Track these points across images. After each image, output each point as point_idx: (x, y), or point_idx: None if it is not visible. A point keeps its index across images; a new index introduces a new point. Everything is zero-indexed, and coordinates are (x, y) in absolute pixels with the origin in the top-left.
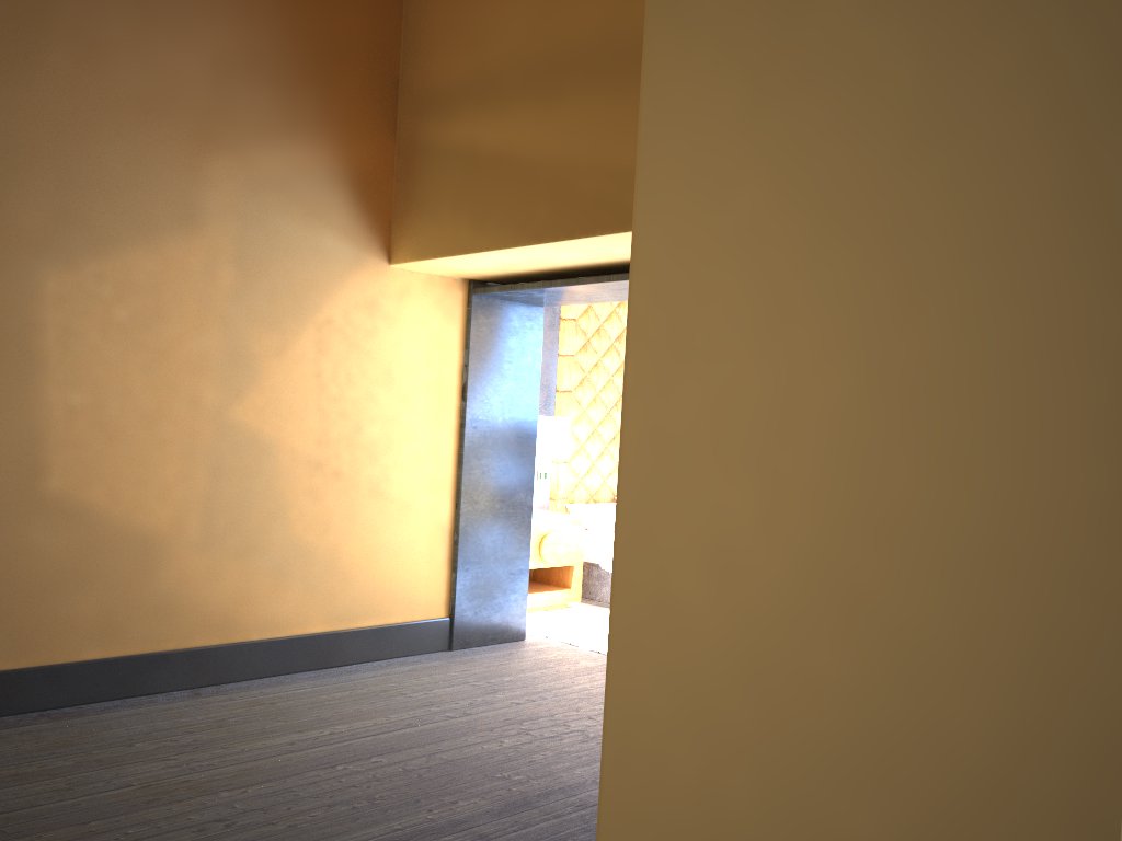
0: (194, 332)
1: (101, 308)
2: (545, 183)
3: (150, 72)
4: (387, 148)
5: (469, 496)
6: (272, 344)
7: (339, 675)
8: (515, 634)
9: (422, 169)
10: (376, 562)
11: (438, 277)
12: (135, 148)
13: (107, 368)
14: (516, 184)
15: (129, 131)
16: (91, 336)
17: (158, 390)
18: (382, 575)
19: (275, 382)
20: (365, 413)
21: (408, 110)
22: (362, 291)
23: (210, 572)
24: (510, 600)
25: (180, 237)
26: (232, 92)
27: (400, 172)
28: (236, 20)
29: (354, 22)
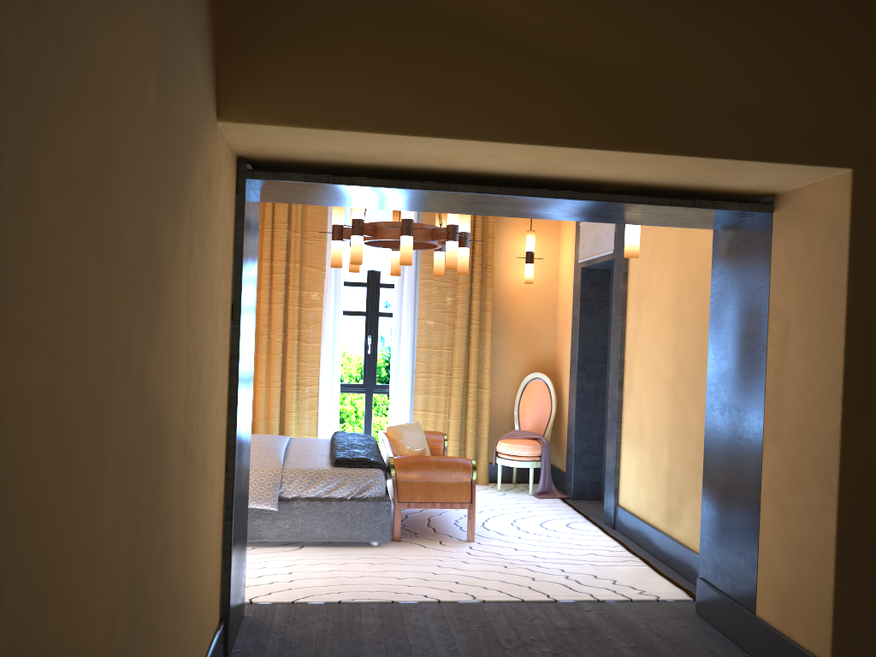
0: (131, 207)
1: (62, 126)
2: (554, 72)
3: None
4: None
5: (237, 451)
6: (171, 238)
7: None
8: (242, 612)
9: None
10: (201, 577)
11: (229, 149)
12: None
13: (64, 289)
14: (502, 62)
15: None
16: (51, 202)
17: (105, 338)
18: (202, 593)
19: (171, 309)
20: (203, 351)
21: None
22: (207, 158)
23: None
24: (242, 573)
25: None
26: None
27: None
28: None
29: None
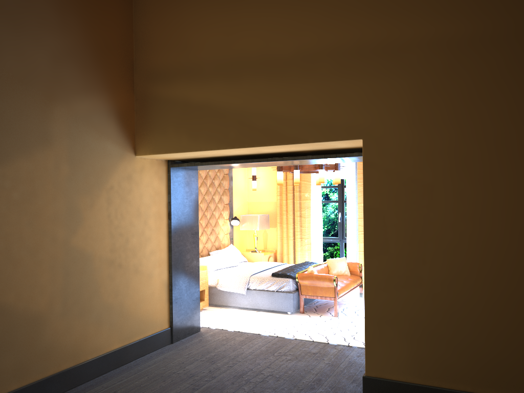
0: (51, 201)
1: (5, 193)
2: (233, 120)
3: (21, 61)
4: (131, 97)
5: (175, 266)
6: (87, 202)
7: (132, 368)
8: (196, 329)
9: (153, 108)
10: (139, 306)
11: (155, 160)
12: (17, 103)
13: (11, 226)
14: (216, 119)
15: (13, 94)
16: (1, 210)
17: (36, 235)
18: (142, 312)
19: (90, 222)
20: (130, 232)
21: (141, 78)
22: (124, 170)
23: (67, 328)
24: (193, 313)
25: (41, 150)
26: (61, 71)
27: (138, 109)
28: (60, 32)
29: (113, 33)
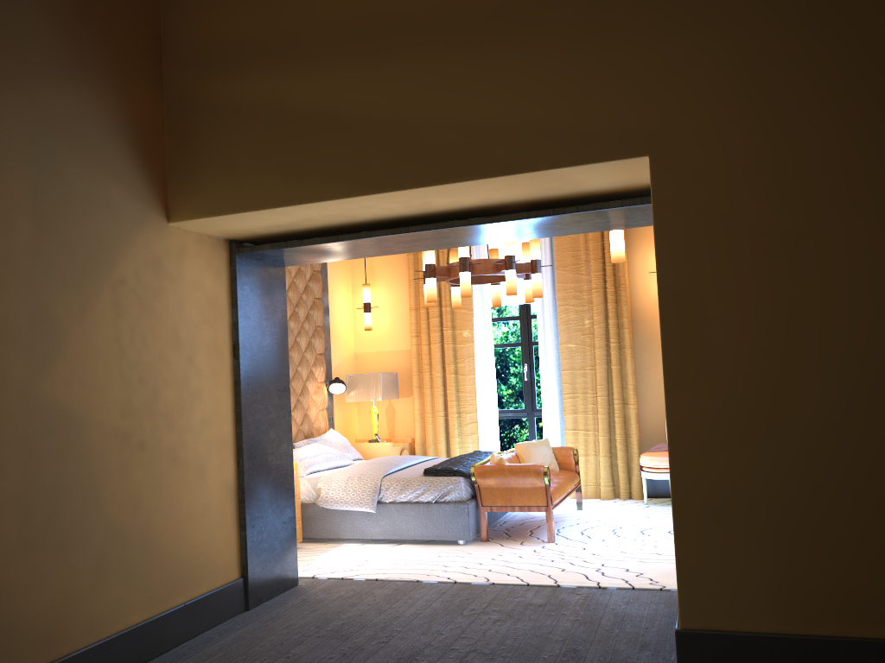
0: None
1: None
2: (379, 136)
3: None
4: (157, 104)
5: (249, 452)
6: (73, 306)
7: None
8: (292, 581)
9: (206, 125)
10: (181, 533)
11: (207, 237)
12: None
13: None
14: (341, 138)
15: None
16: None
17: None
18: (188, 546)
19: (79, 349)
20: (160, 377)
21: (177, 67)
22: (148, 250)
23: (32, 578)
24: (285, 549)
25: None
26: (15, 20)
27: (173, 129)
28: None
29: None
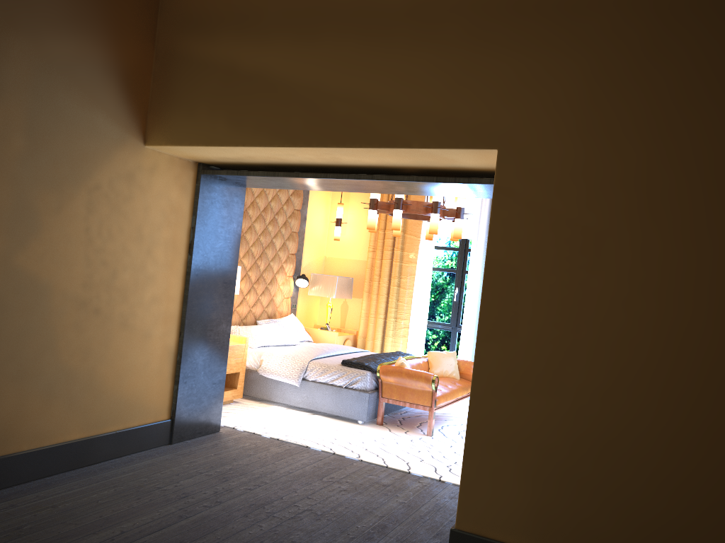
0: None
1: None
2: (300, 101)
3: None
4: (148, 52)
5: (190, 327)
6: (52, 203)
7: (95, 473)
8: (214, 428)
9: (180, 74)
10: (122, 380)
11: (178, 159)
12: None
13: None
14: (273, 98)
15: None
16: None
17: None
18: (126, 390)
19: (53, 235)
20: (120, 262)
21: (167, 25)
22: (123, 165)
23: None
24: (212, 403)
25: None
26: None
27: (158, 73)
28: None
29: None
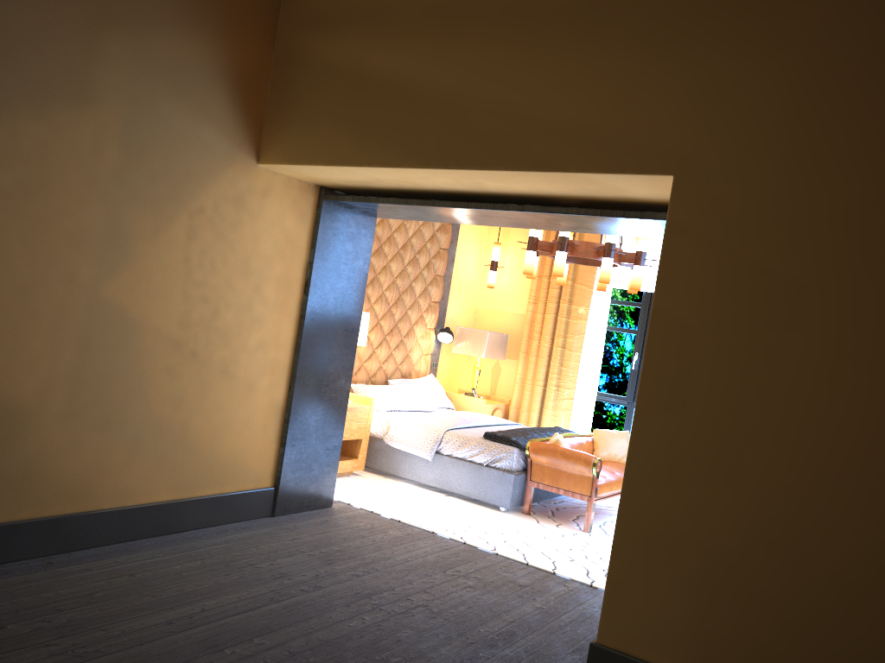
0: (76, 207)
1: None
2: (437, 114)
3: None
4: (266, 54)
5: (302, 380)
6: (148, 226)
7: (182, 542)
8: (325, 502)
9: (301, 80)
10: (219, 436)
11: (296, 181)
12: (35, 11)
13: None
14: (406, 110)
15: None
16: None
17: (36, 261)
18: (223, 449)
19: (147, 263)
20: (223, 299)
21: (290, 22)
22: (231, 185)
23: (70, 443)
24: (324, 472)
25: (71, 109)
26: None
27: (276, 79)
28: None
29: None
